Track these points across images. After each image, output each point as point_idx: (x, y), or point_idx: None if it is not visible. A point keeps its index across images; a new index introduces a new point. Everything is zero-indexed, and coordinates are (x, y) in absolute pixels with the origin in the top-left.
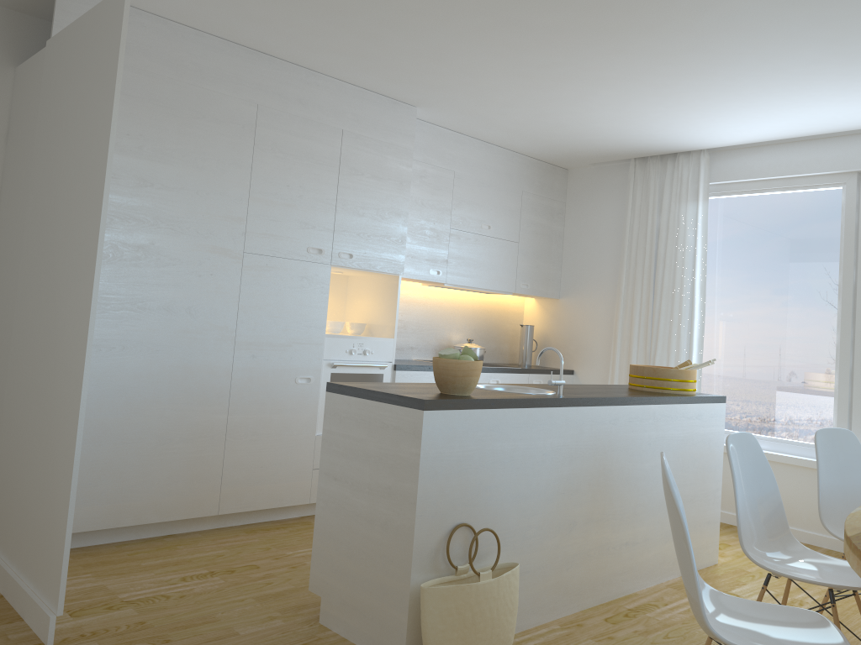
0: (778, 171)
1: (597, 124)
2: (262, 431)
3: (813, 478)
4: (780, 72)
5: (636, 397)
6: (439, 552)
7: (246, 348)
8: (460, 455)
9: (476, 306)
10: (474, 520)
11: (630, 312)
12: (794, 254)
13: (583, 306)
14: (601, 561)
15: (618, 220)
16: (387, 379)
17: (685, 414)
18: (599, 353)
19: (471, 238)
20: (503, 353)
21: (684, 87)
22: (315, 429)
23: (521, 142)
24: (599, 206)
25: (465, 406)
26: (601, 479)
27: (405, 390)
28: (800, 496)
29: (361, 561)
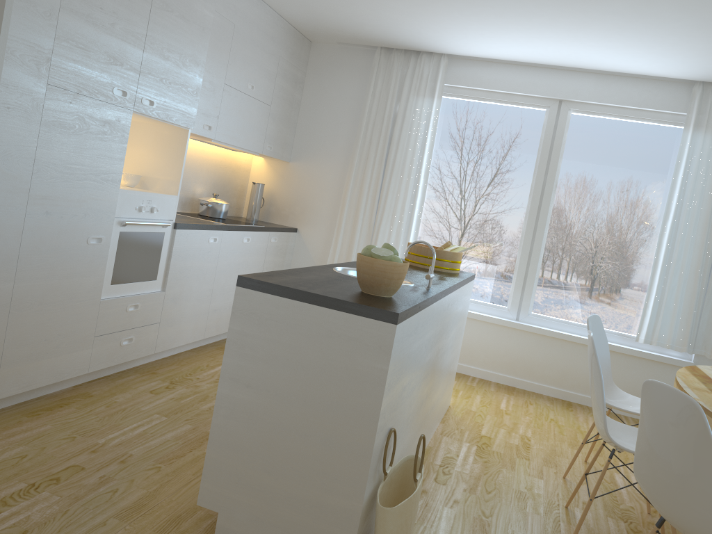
0: (501, 86)
1: (385, 12)
2: (49, 299)
3: (492, 330)
4: (581, 13)
5: (456, 284)
6: (378, 462)
7: (40, 204)
8: (401, 363)
9: (218, 161)
10: (394, 422)
11: (359, 184)
12: (501, 156)
13: (313, 173)
14: (424, 428)
15: (356, 100)
16: (167, 237)
17: (464, 292)
18: (324, 216)
19: (238, 97)
20: (231, 207)
21: (497, 3)
22: (101, 294)
23: (297, 9)
24: (339, 83)
25: (410, 314)
26: (436, 358)
27: (332, 289)
28: (480, 343)
29: (286, 477)
